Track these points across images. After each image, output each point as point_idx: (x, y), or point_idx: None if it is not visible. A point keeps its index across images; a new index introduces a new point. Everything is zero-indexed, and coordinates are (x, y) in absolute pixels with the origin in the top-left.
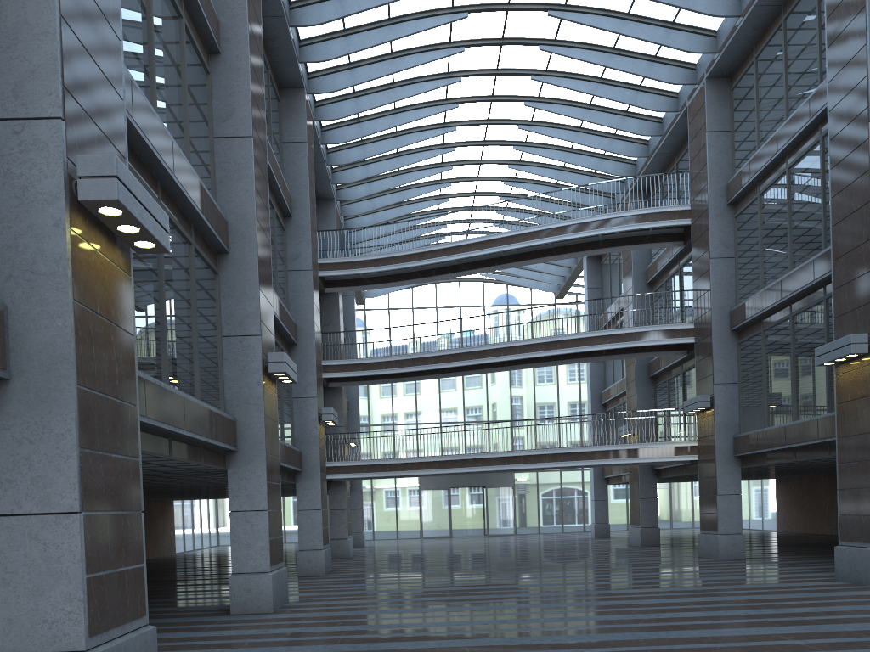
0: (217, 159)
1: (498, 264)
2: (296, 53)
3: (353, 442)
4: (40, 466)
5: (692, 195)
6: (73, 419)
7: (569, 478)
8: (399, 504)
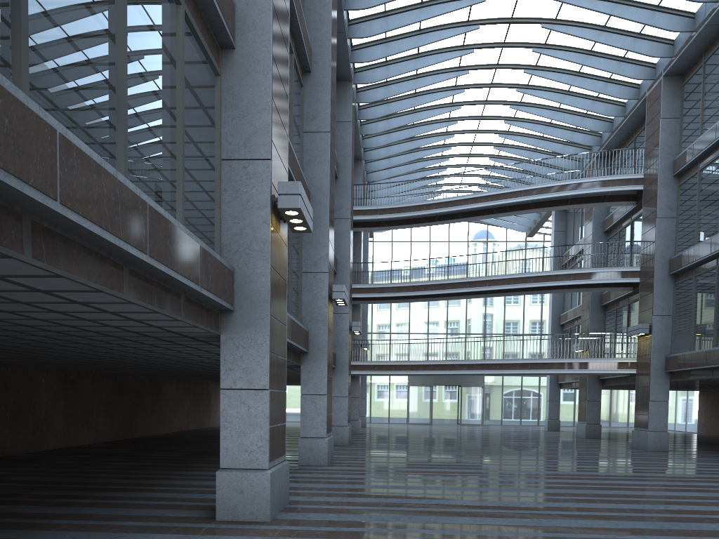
0: (305, 147)
1: (487, 214)
2: (349, 57)
3: (366, 347)
4: (248, 361)
5: (646, 167)
6: (268, 335)
7: (528, 382)
8: (392, 396)
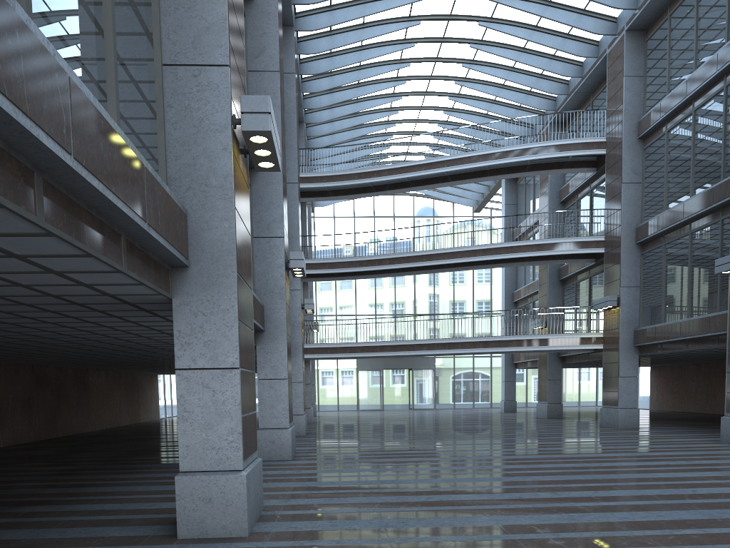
0: (251, 89)
1: (442, 182)
2: None
3: (316, 329)
4: (210, 333)
5: (608, 129)
6: (235, 298)
7: (480, 363)
8: (340, 382)
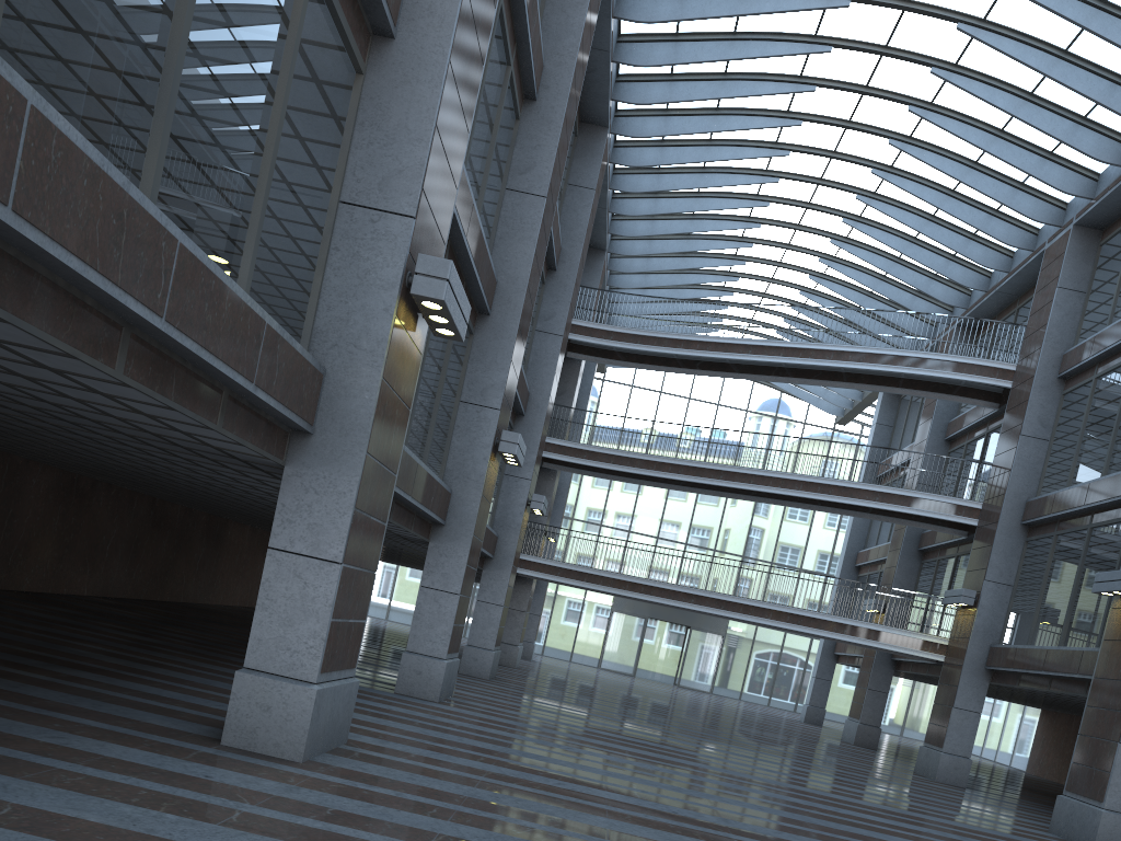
0: (504, 212)
1: (775, 375)
2: (610, 91)
3: (553, 538)
4: (318, 515)
5: (1022, 355)
6: (356, 482)
7: (794, 643)
8: (583, 621)
